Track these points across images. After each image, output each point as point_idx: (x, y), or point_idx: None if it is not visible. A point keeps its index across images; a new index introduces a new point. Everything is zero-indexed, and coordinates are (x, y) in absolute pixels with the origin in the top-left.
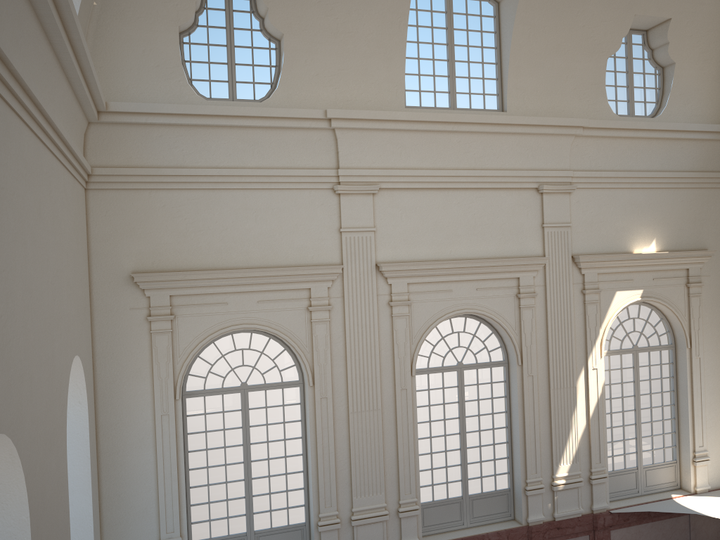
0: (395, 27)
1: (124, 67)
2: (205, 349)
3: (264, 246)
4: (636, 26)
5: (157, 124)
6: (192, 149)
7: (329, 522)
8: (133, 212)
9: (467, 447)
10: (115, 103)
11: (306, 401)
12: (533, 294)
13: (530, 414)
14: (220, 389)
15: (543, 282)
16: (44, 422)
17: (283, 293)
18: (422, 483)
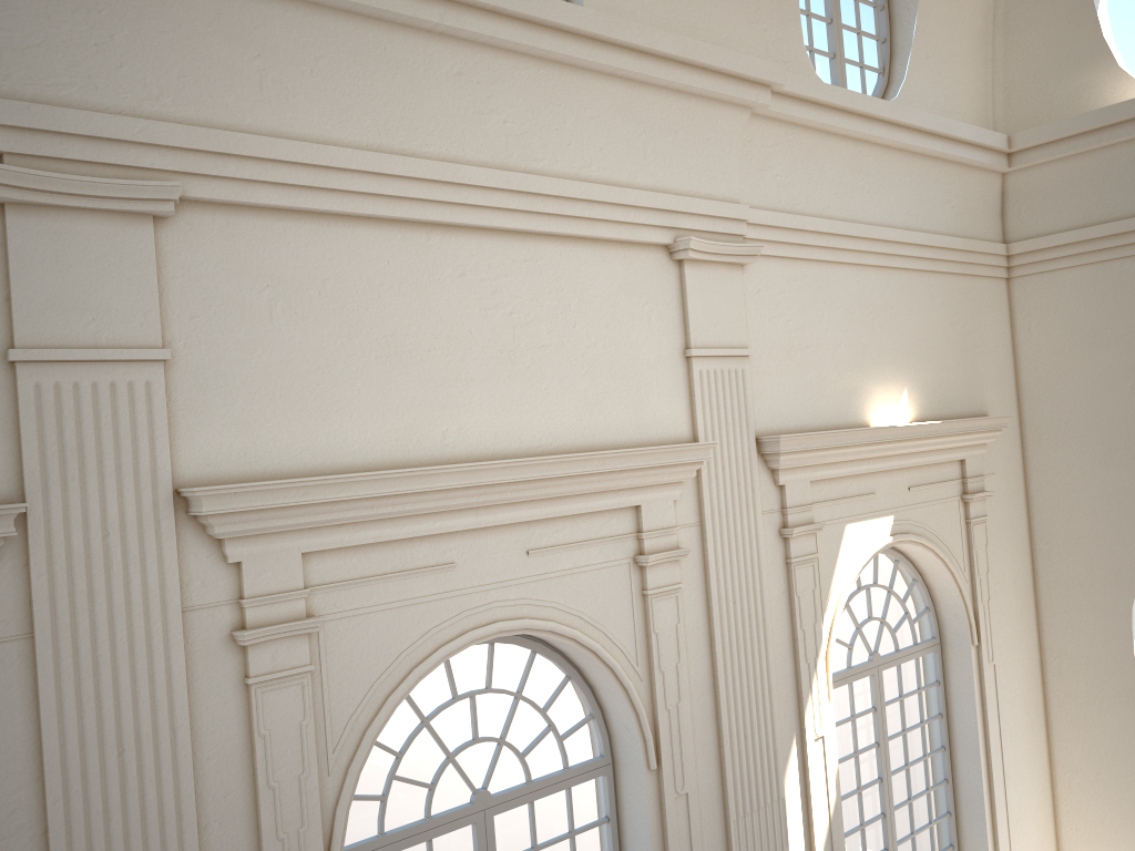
0: None
1: None
2: None
3: None
4: None
5: None
6: None
7: None
8: None
9: None
10: None
11: None
12: (678, 554)
13: None
14: None
15: (697, 514)
16: None
17: None
18: None
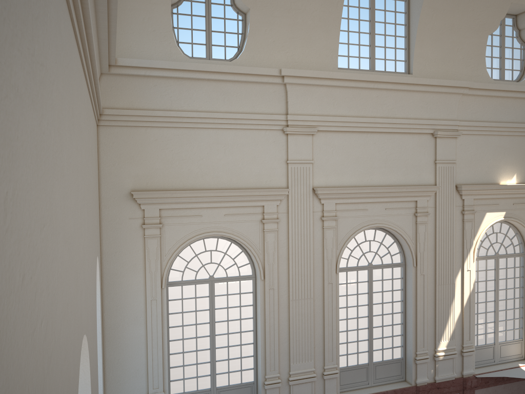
0: (334, 6)
1: (128, 31)
2: (182, 249)
3: (230, 172)
4: (509, 11)
5: (153, 76)
6: (178, 96)
7: (273, 382)
8: (132, 144)
9: (373, 327)
10: (122, 59)
11: (258, 290)
12: (426, 214)
13: (421, 303)
14: (194, 281)
15: (434, 204)
16: (92, 315)
17: (243, 209)
18: (339, 353)
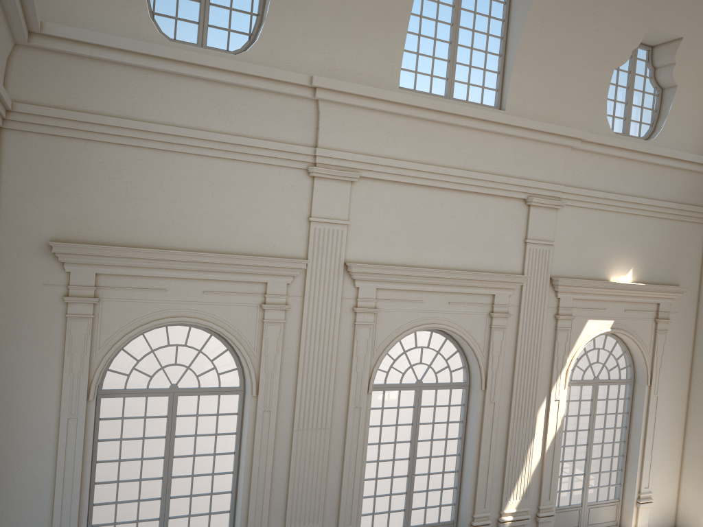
0: None
1: None
2: (132, 340)
3: (218, 227)
4: (644, 40)
5: (105, 60)
6: (145, 98)
7: None
8: (60, 165)
9: (415, 474)
10: (53, 25)
11: (246, 412)
12: (506, 315)
13: (487, 444)
14: (144, 391)
15: (518, 302)
16: None
17: (235, 285)
18: (362, 510)
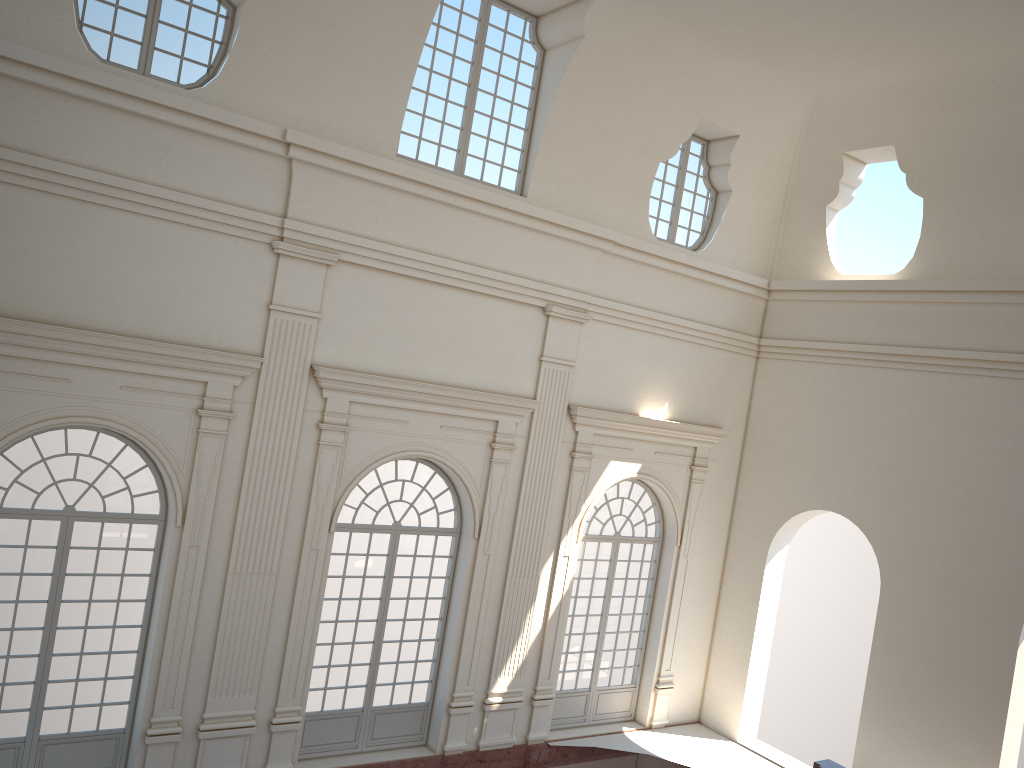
0: (407, 42)
1: None
2: (15, 444)
3: (148, 305)
4: (699, 132)
5: (12, 77)
6: (61, 131)
7: (165, 731)
8: None
9: (383, 641)
10: None
11: (166, 547)
12: (511, 447)
13: (476, 605)
14: (28, 511)
15: (527, 432)
16: None
17: (164, 382)
18: (311, 685)
